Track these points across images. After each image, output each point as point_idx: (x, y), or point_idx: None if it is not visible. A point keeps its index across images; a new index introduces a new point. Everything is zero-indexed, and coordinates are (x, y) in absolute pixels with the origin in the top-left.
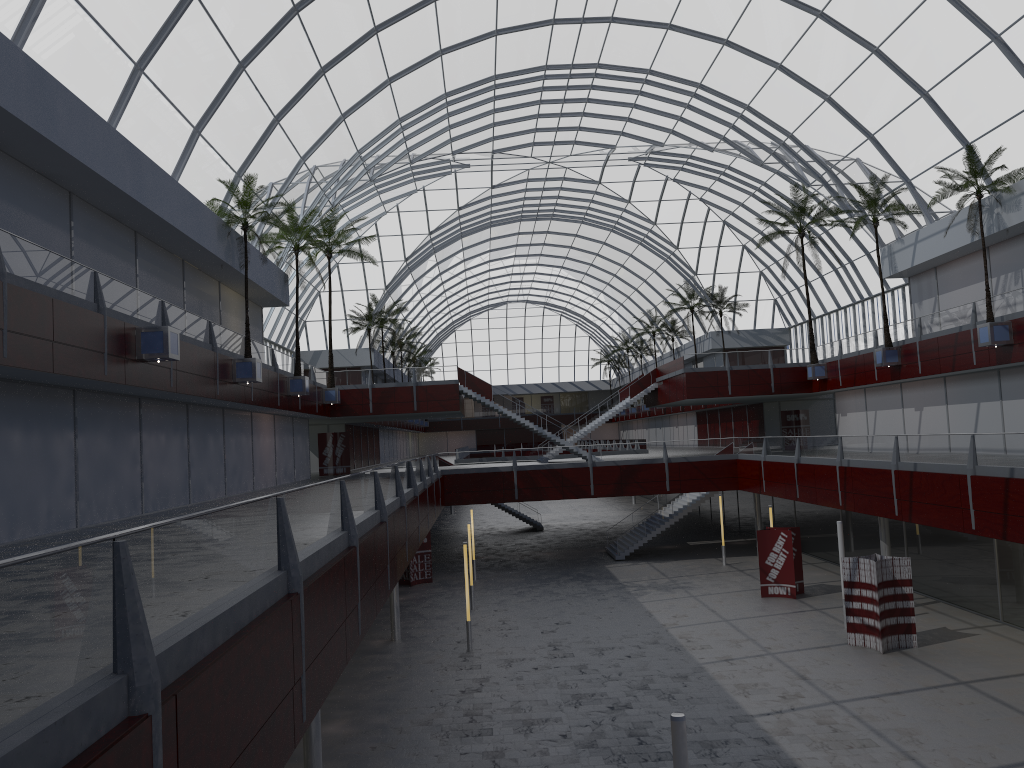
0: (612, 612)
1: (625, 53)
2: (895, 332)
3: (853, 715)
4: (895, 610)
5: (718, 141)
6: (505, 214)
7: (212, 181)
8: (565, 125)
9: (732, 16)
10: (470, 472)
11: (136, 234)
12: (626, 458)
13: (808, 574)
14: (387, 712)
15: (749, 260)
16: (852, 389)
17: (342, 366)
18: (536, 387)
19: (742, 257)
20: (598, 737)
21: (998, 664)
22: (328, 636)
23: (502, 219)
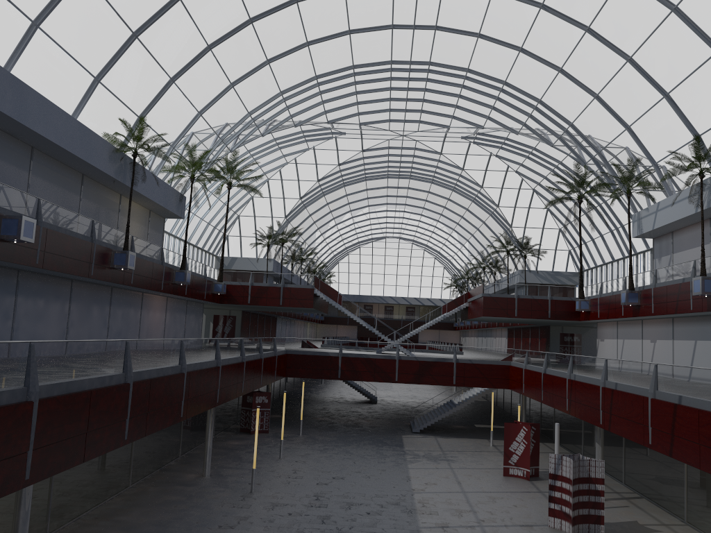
0: (381, 474)
1: (449, 54)
2: (638, 279)
3: None
4: (588, 503)
5: (521, 126)
6: (375, 172)
7: (115, 119)
8: (411, 108)
9: (524, 29)
10: (307, 354)
11: (33, 149)
12: (425, 355)
13: None
14: None
15: (551, 219)
16: (609, 321)
17: (250, 270)
18: (403, 299)
19: (546, 217)
20: None
21: None
22: None
23: (373, 175)
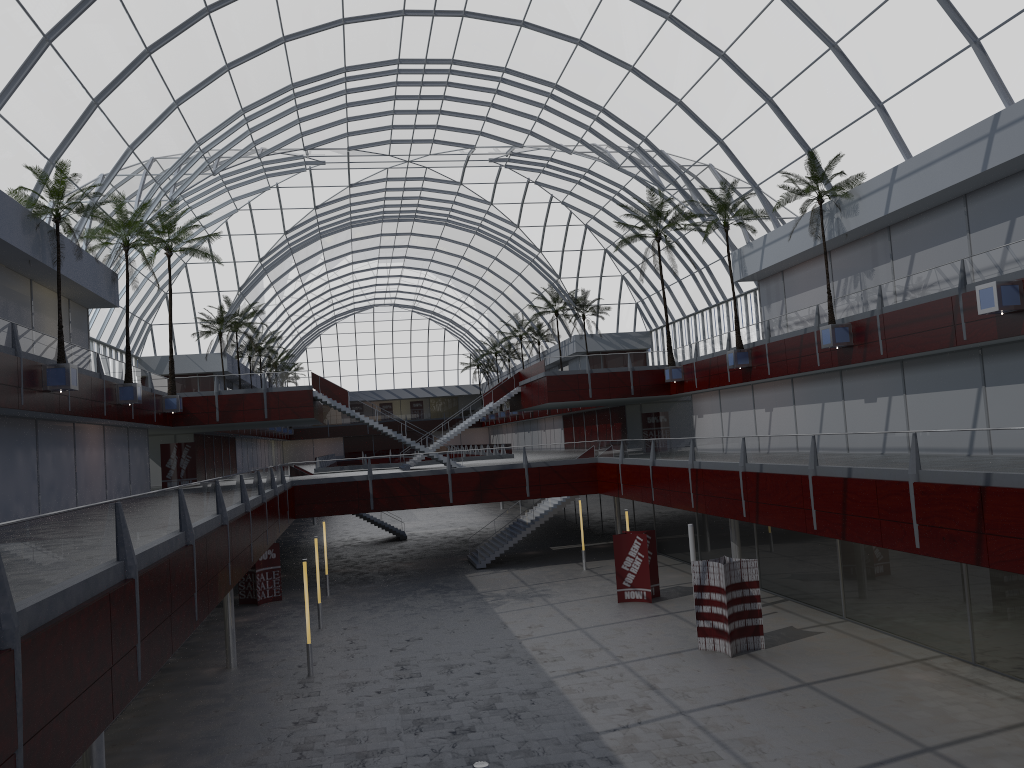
0: (467, 625)
1: (480, 49)
2: (746, 334)
3: (699, 726)
4: (743, 612)
5: (576, 143)
6: (366, 214)
7: (18, 167)
8: (422, 123)
9: (584, 15)
10: (323, 482)
11: None
12: (486, 464)
13: (665, 576)
14: (207, 752)
15: (611, 264)
16: (708, 391)
17: (192, 372)
18: (405, 392)
19: (604, 261)
20: (435, 767)
21: (840, 663)
22: (75, 693)
23: (363, 219)
